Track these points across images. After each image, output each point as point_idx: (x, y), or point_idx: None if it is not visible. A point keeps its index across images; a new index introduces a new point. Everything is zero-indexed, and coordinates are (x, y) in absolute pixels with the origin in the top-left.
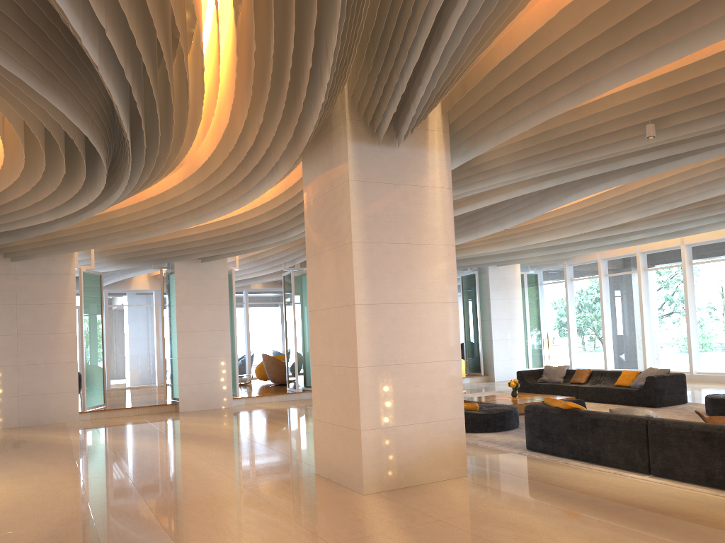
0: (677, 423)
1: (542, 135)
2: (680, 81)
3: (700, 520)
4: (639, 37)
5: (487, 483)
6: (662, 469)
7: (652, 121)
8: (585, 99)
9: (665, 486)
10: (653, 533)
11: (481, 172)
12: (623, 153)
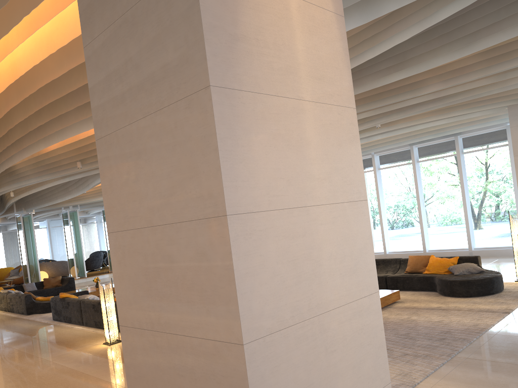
0: (87, 301)
1: (39, 162)
2: (76, 147)
3: (64, 343)
4: (15, 145)
5: (0, 341)
6: (86, 322)
7: (81, 160)
8: (13, 163)
9: (81, 330)
10: (33, 352)
11: (23, 176)
12: (79, 171)
